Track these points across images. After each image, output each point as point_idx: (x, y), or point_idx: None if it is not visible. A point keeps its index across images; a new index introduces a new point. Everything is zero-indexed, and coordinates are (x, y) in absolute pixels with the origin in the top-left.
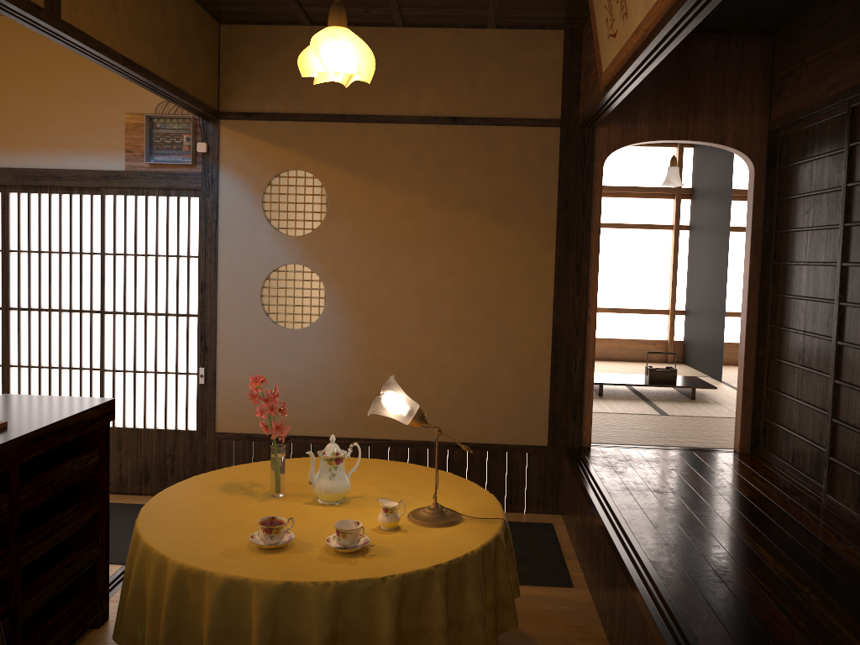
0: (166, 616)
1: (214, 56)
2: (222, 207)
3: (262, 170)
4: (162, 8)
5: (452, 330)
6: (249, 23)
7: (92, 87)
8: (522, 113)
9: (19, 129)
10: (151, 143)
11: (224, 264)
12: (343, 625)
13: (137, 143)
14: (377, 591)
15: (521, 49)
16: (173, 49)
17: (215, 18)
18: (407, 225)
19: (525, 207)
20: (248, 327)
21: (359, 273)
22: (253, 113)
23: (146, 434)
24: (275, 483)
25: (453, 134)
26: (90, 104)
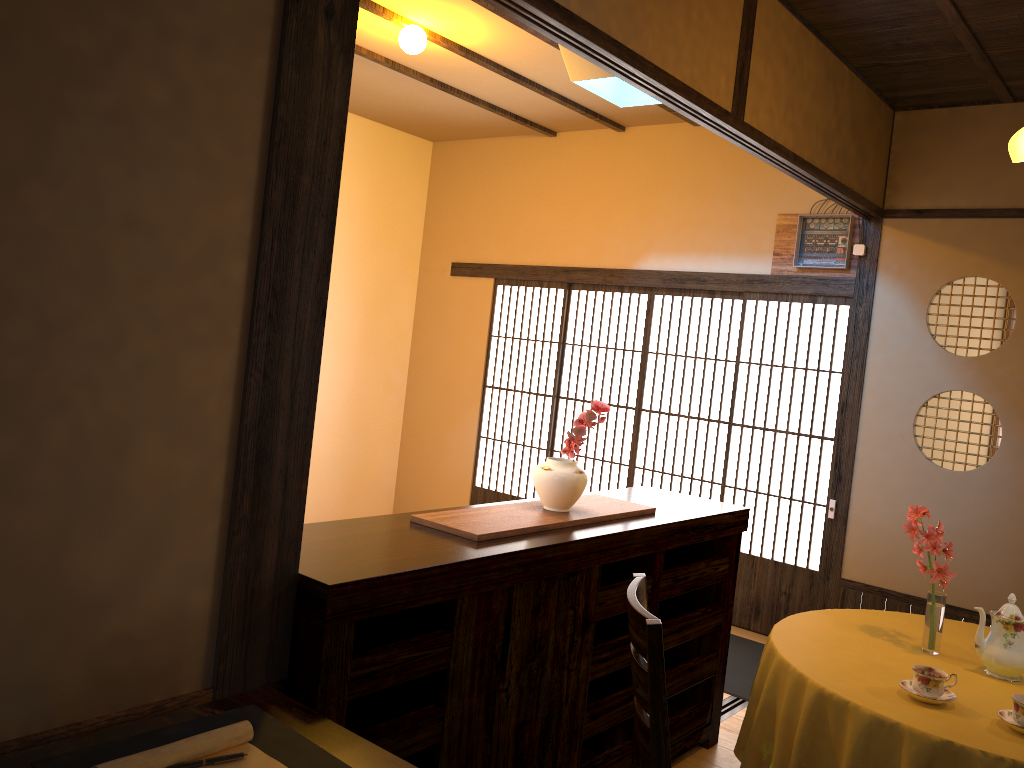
0: (800, 739)
1: (884, 148)
2: (876, 318)
3: (930, 277)
4: (836, 101)
5: None
6: (930, 107)
7: (746, 188)
8: None
9: (671, 233)
10: (801, 245)
11: (871, 384)
12: None
13: (786, 245)
14: None
15: None
16: (842, 143)
17: (889, 106)
18: None
19: None
20: (893, 460)
21: None
22: (925, 210)
23: (761, 564)
24: (928, 636)
25: None
26: (742, 206)
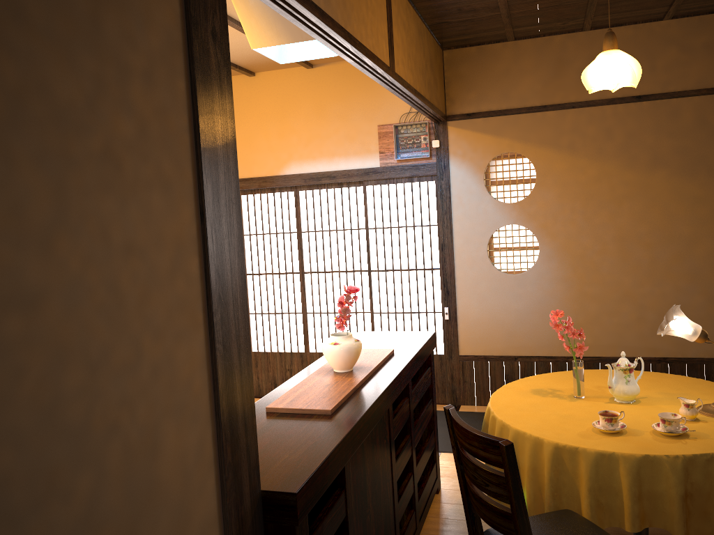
0: (550, 479)
1: (442, 75)
2: (453, 187)
3: (482, 156)
4: (423, 49)
5: (647, 267)
6: (464, 46)
7: (353, 110)
8: (699, 85)
9: (304, 146)
10: (397, 144)
11: (457, 229)
12: (690, 486)
13: (387, 146)
14: (713, 463)
15: (694, 32)
16: (428, 76)
17: (441, 47)
18: (603, 186)
19: (706, 162)
20: (478, 275)
21: (565, 227)
22: (472, 113)
23: None
24: (578, 388)
25: (637, 110)
26: (352, 122)
